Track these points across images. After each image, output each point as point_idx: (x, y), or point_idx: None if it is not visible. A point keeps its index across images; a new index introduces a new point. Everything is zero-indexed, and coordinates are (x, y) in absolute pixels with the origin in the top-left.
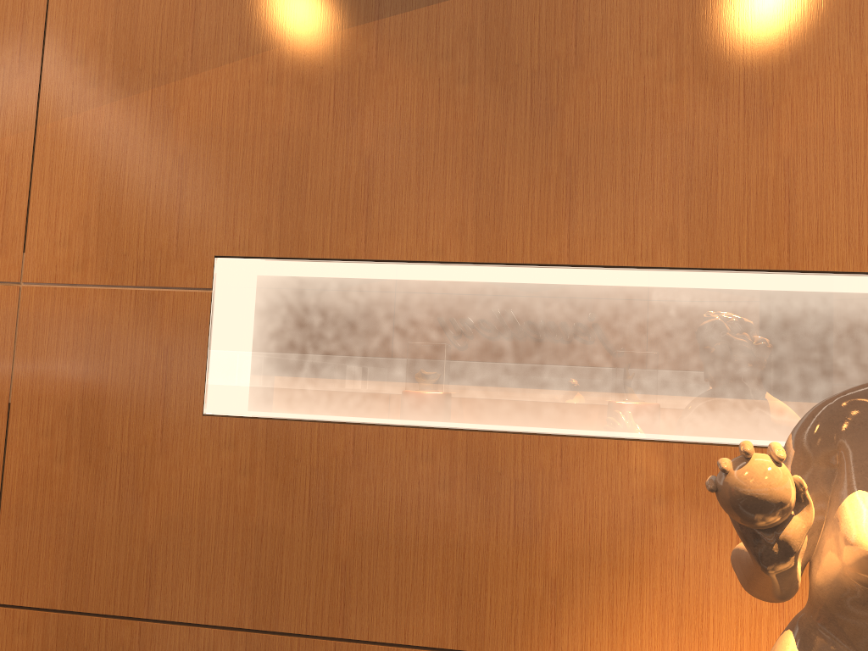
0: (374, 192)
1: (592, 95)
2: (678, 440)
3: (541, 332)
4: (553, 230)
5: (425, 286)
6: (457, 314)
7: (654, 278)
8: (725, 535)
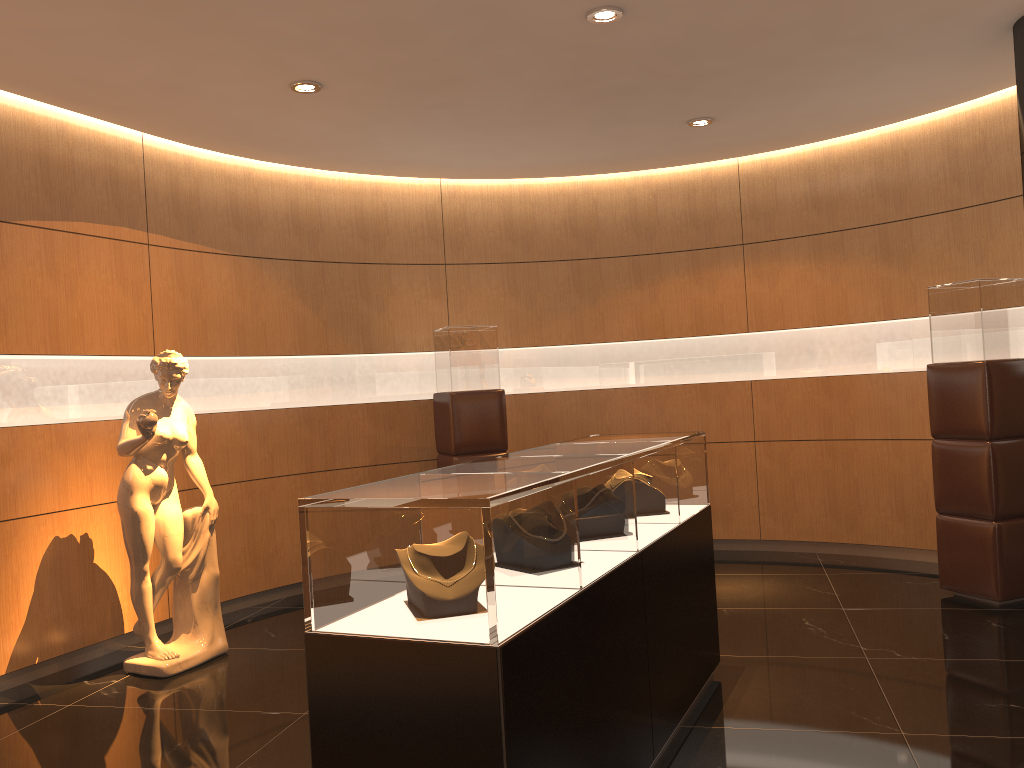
0: None
1: (11, 280)
2: (53, 423)
3: None
4: None
5: None
6: None
7: (40, 359)
8: (71, 456)
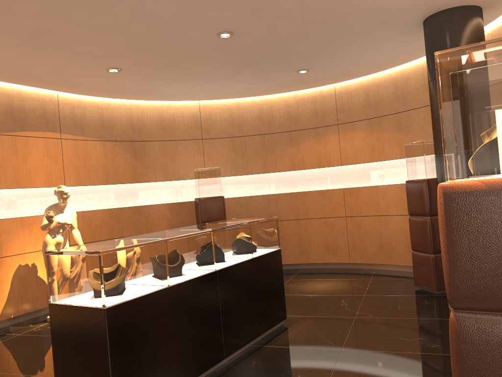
0: None
1: None
2: (17, 217)
3: None
4: None
5: None
6: None
7: (11, 190)
8: (26, 230)
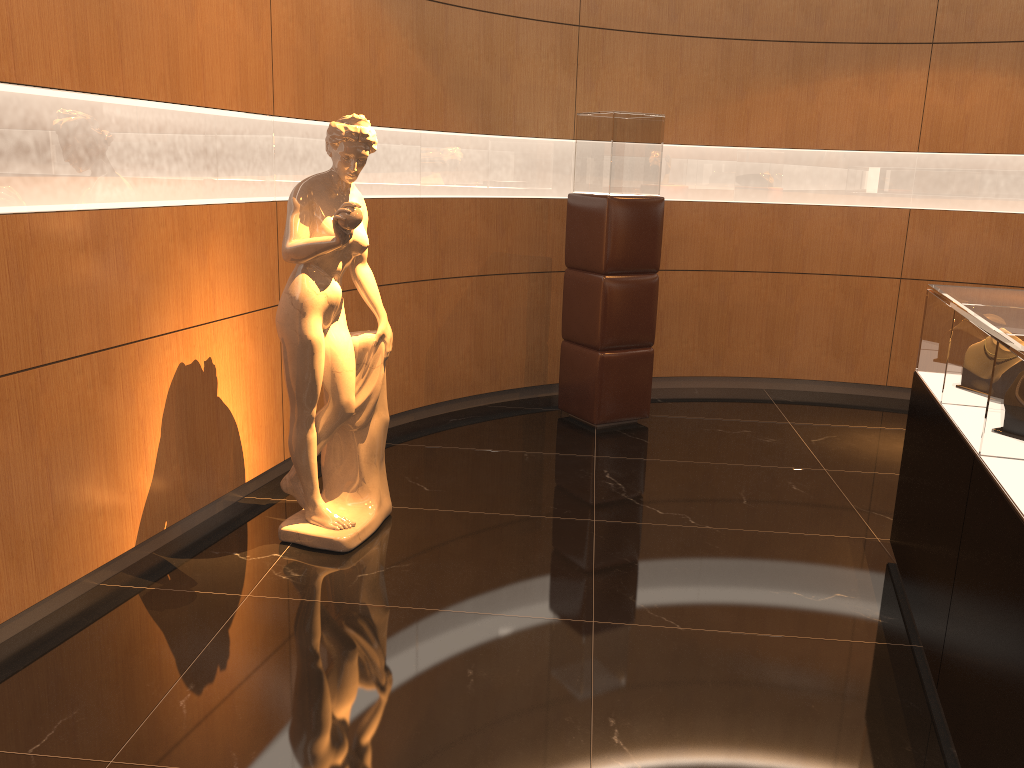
0: (15, 27)
1: None
2: (174, 205)
3: (115, 142)
4: (115, 72)
5: (54, 107)
6: (74, 129)
7: (159, 108)
8: (194, 253)
